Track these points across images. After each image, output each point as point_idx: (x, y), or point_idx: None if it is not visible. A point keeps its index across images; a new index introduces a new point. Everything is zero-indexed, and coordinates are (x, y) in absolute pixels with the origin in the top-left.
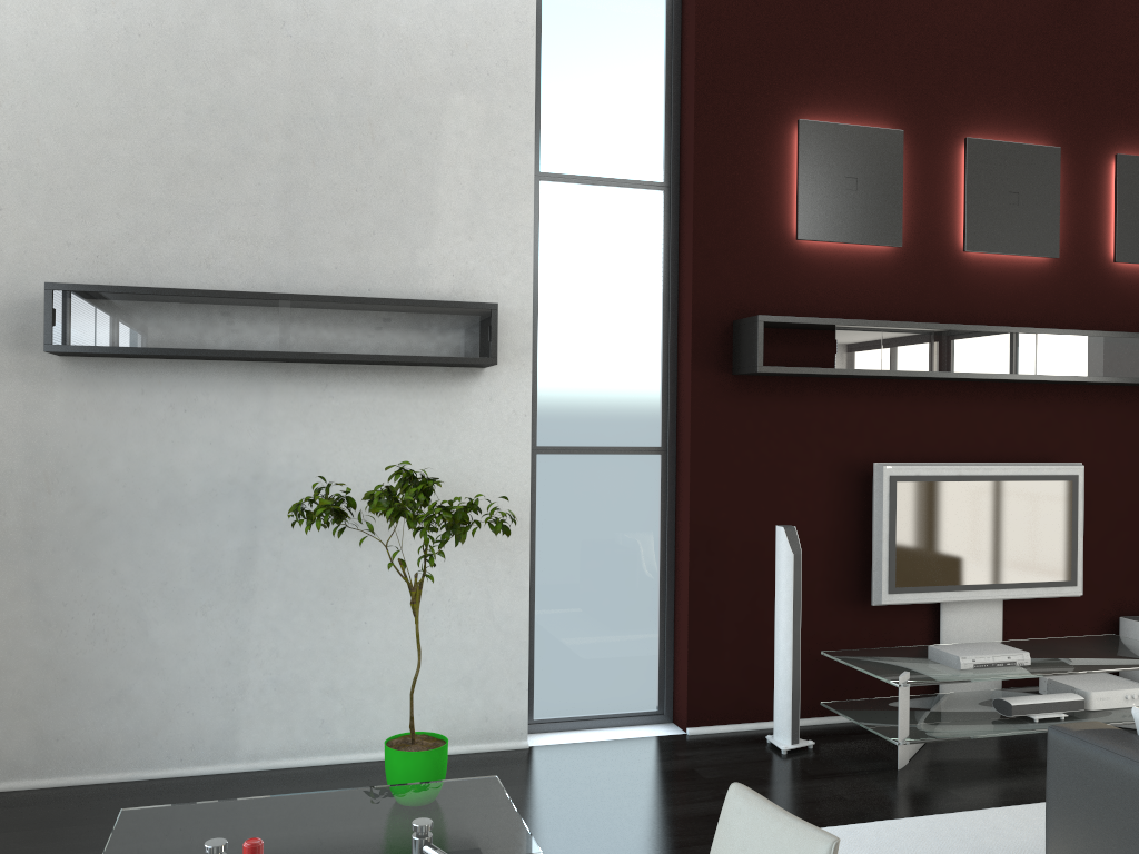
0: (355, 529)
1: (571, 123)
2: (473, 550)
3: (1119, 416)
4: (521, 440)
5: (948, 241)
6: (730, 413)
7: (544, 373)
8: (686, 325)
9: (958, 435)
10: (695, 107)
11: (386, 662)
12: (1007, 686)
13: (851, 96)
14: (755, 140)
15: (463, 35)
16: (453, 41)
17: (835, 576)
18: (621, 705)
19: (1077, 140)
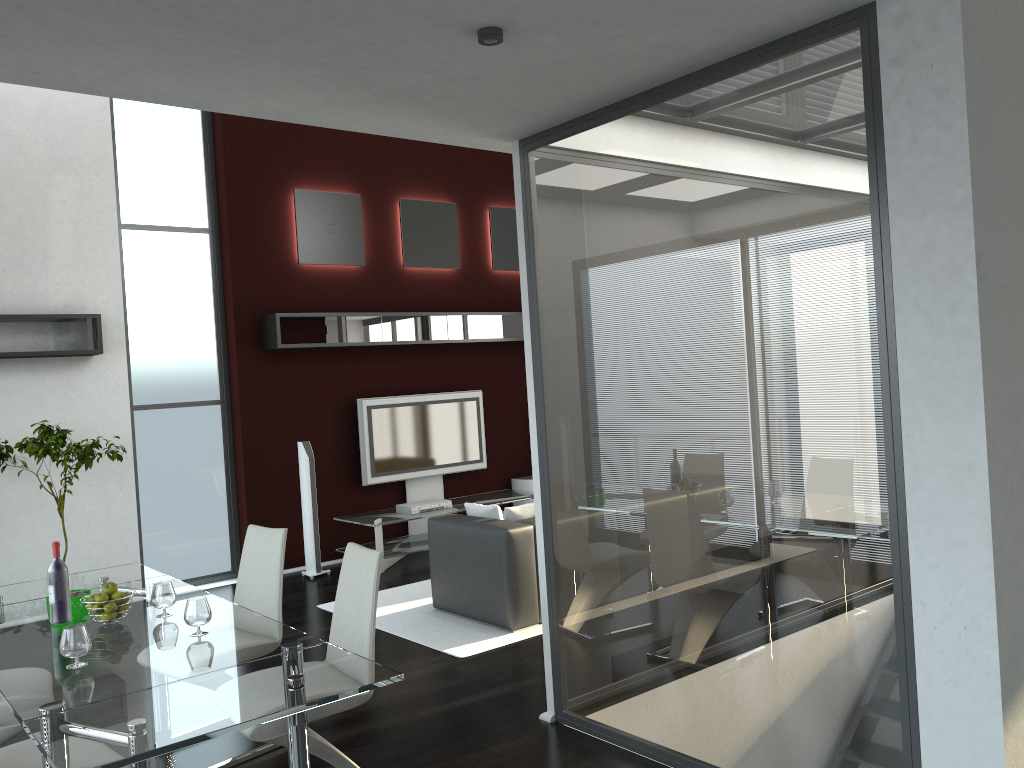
0: (6, 470)
1: (141, 191)
2: (94, 477)
3: (503, 361)
4: (122, 402)
5: (394, 261)
6: (264, 374)
7: (135, 356)
8: (231, 320)
9: (409, 378)
10: (226, 181)
11: (36, 557)
12: None
13: (327, 173)
14: (267, 202)
15: (59, 135)
16: (52, 140)
17: (340, 471)
18: (206, 570)
19: (466, 198)
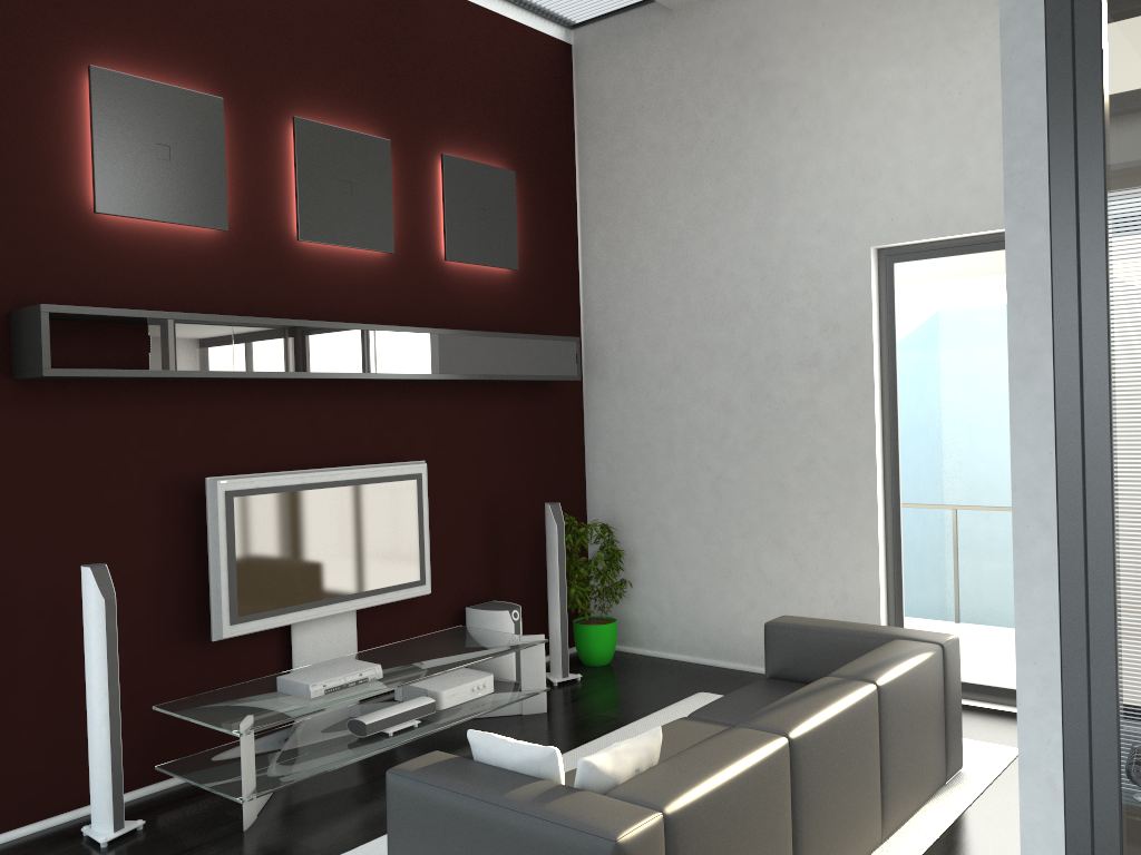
0: None
1: None
2: None
3: (457, 412)
4: None
5: (281, 228)
6: (12, 428)
7: None
8: None
9: (302, 439)
10: None
11: None
12: (365, 698)
13: (158, 48)
14: (31, 83)
15: None
16: None
17: (168, 614)
18: None
19: (406, 135)
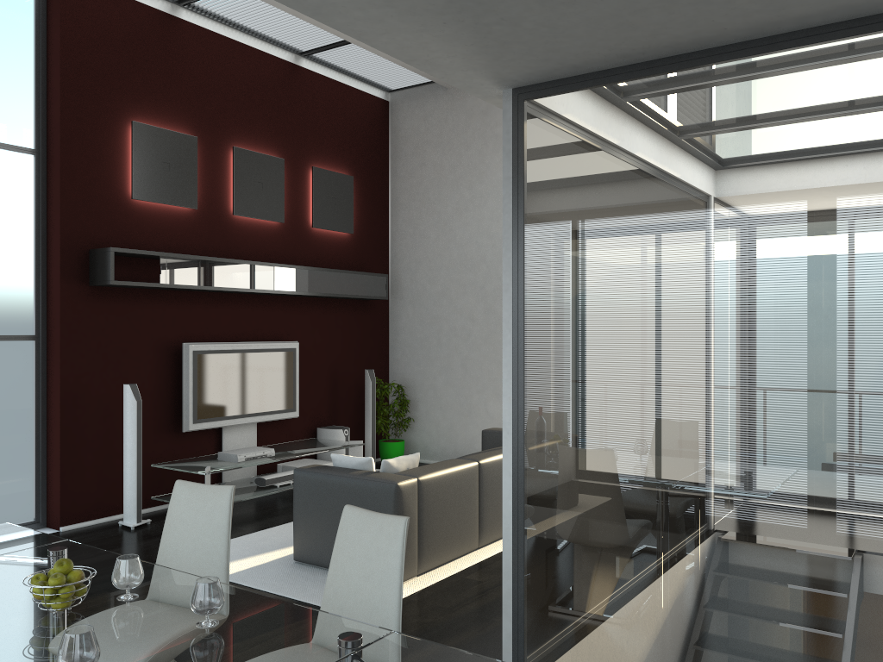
0: None
1: None
2: None
3: (316, 314)
4: None
5: (224, 208)
6: (88, 311)
7: None
8: (55, 250)
9: (231, 325)
10: (61, 102)
11: None
12: (259, 474)
13: (165, 110)
14: (103, 130)
15: None
16: None
17: (159, 416)
18: (7, 520)
19: (293, 156)
